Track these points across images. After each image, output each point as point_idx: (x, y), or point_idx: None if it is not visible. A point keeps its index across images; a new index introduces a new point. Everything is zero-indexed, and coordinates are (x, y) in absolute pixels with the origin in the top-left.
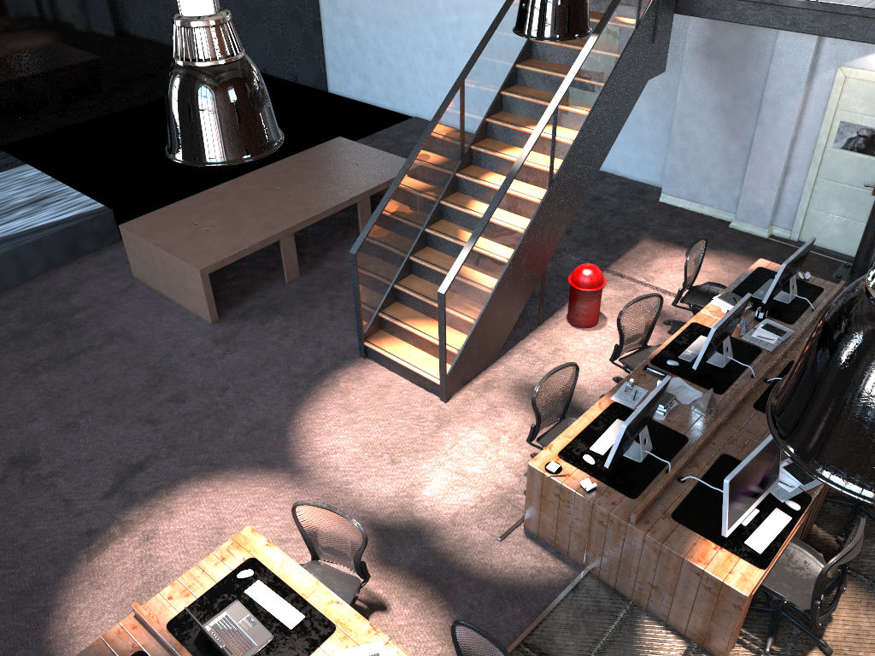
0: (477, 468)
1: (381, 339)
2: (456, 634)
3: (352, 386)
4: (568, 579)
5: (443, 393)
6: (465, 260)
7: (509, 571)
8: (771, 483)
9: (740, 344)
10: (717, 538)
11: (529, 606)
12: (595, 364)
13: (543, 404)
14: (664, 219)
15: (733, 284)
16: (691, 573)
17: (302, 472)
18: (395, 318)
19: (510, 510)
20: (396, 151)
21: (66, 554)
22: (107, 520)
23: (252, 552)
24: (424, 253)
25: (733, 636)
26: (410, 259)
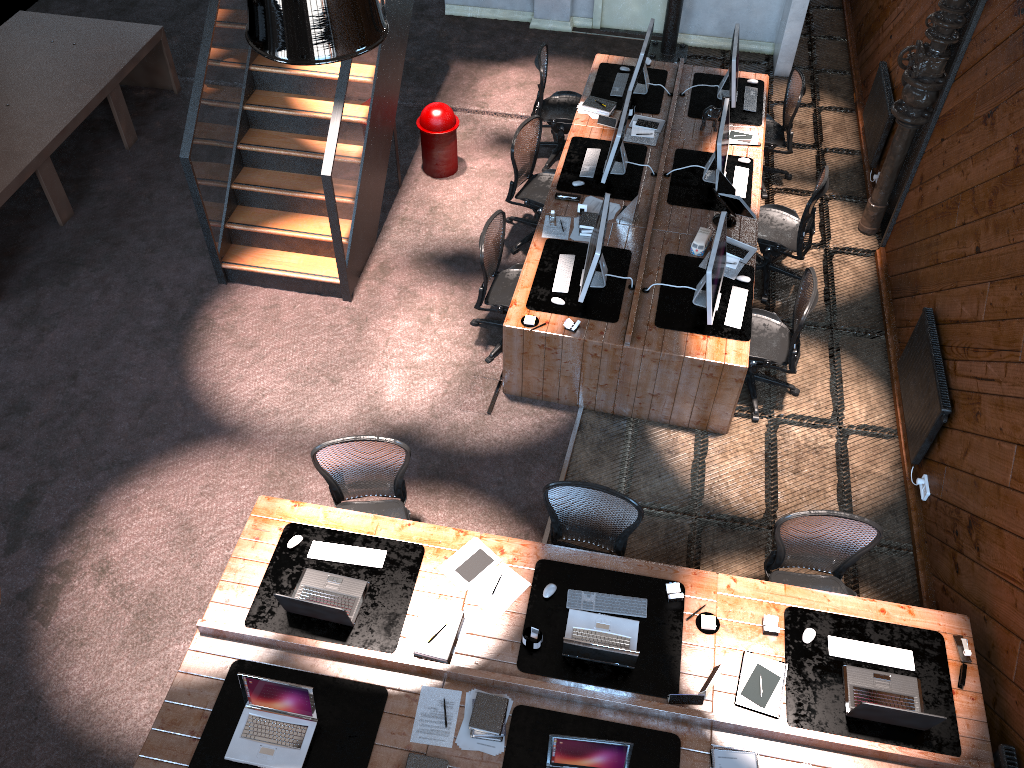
0: (425, 355)
1: (240, 255)
2: (549, 497)
3: (233, 319)
4: (570, 422)
5: (347, 291)
6: (339, 130)
7: (514, 438)
8: (724, 266)
9: (626, 147)
10: (701, 329)
11: (549, 460)
12: (479, 211)
13: (486, 263)
14: (462, 35)
15: (587, 87)
16: (693, 368)
17: (240, 430)
18: (250, 224)
19: (482, 382)
20: (91, 17)
21: (9, 631)
22: (34, 574)
23: (284, 519)
24: (252, 137)
25: (735, 408)
26: (239, 148)
